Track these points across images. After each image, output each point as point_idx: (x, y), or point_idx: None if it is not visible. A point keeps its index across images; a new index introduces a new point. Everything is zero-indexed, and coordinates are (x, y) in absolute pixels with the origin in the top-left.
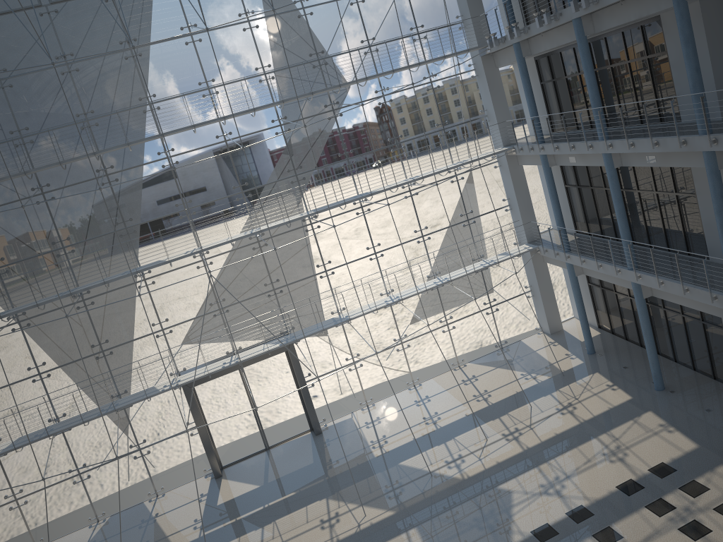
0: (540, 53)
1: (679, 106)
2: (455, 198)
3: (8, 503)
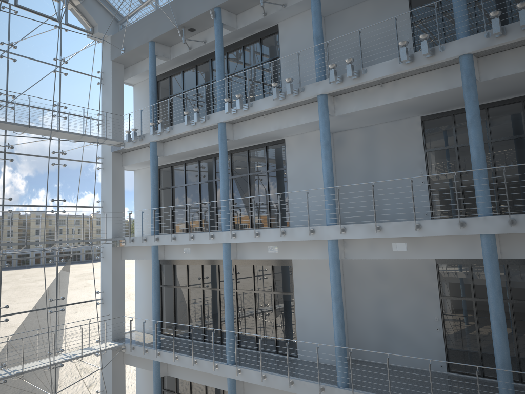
0: (165, 163)
1: (290, 213)
2: (50, 280)
3: None
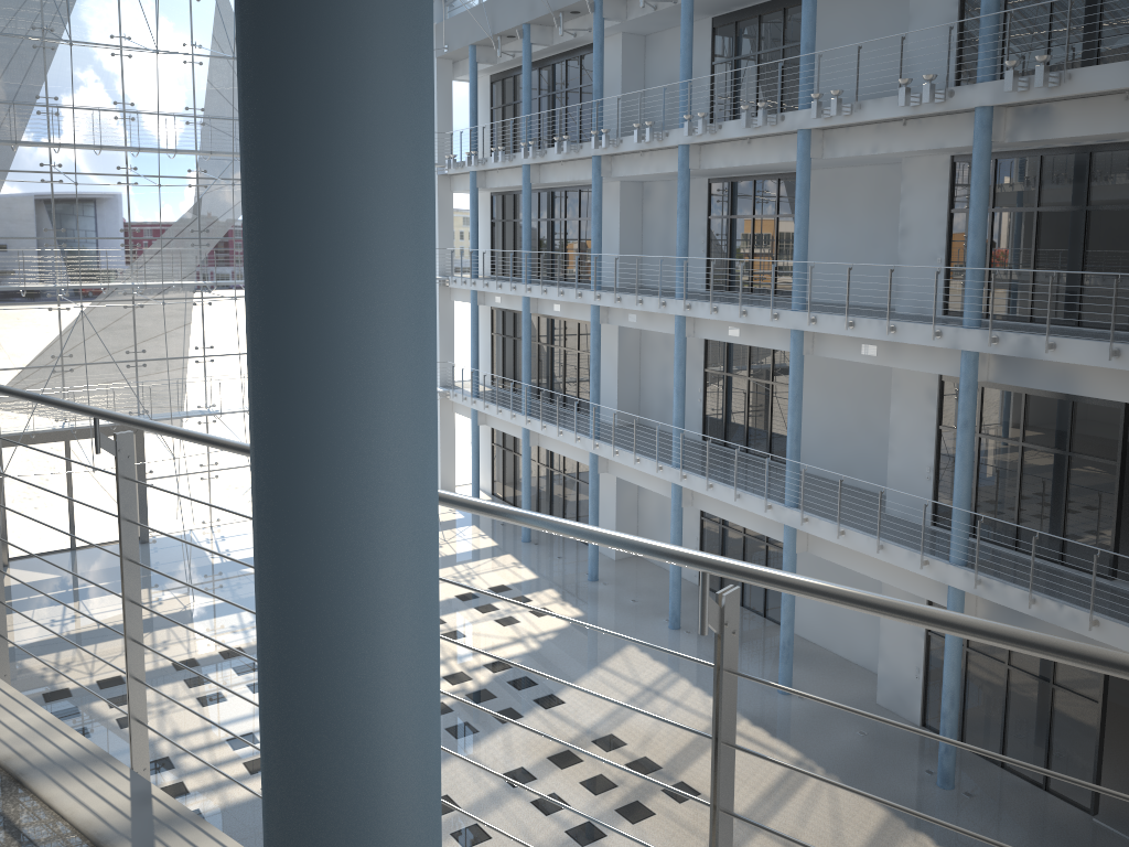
0: (497, 190)
1: None
2: None
3: None
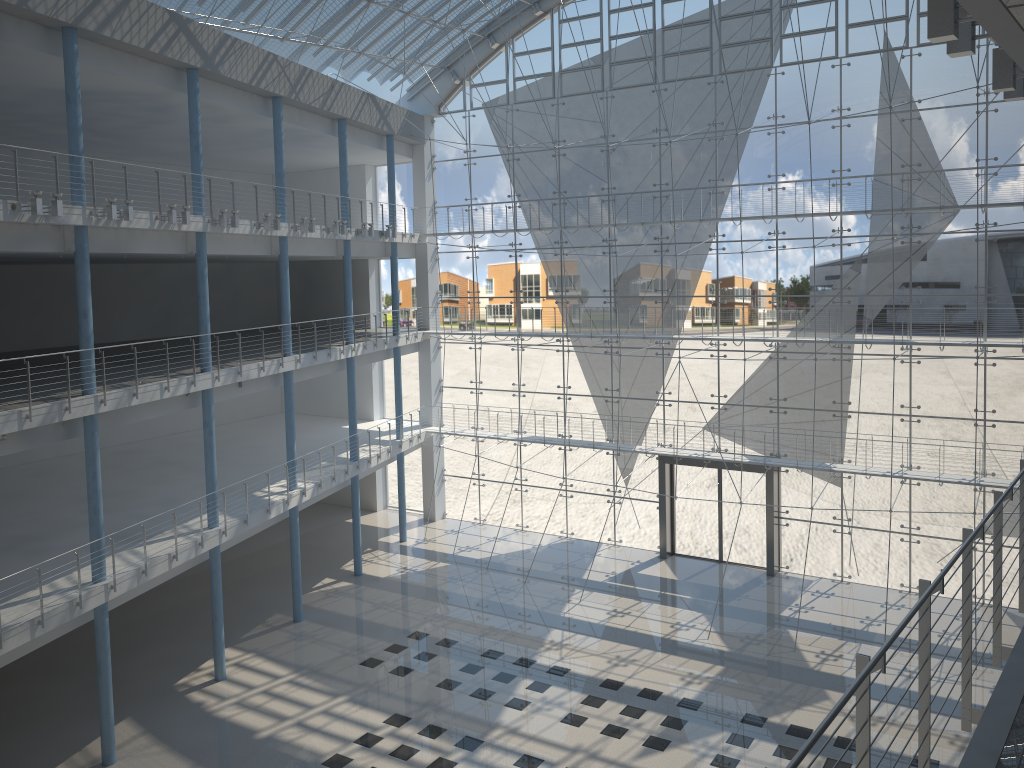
0: None
1: None
2: None
3: (515, 484)
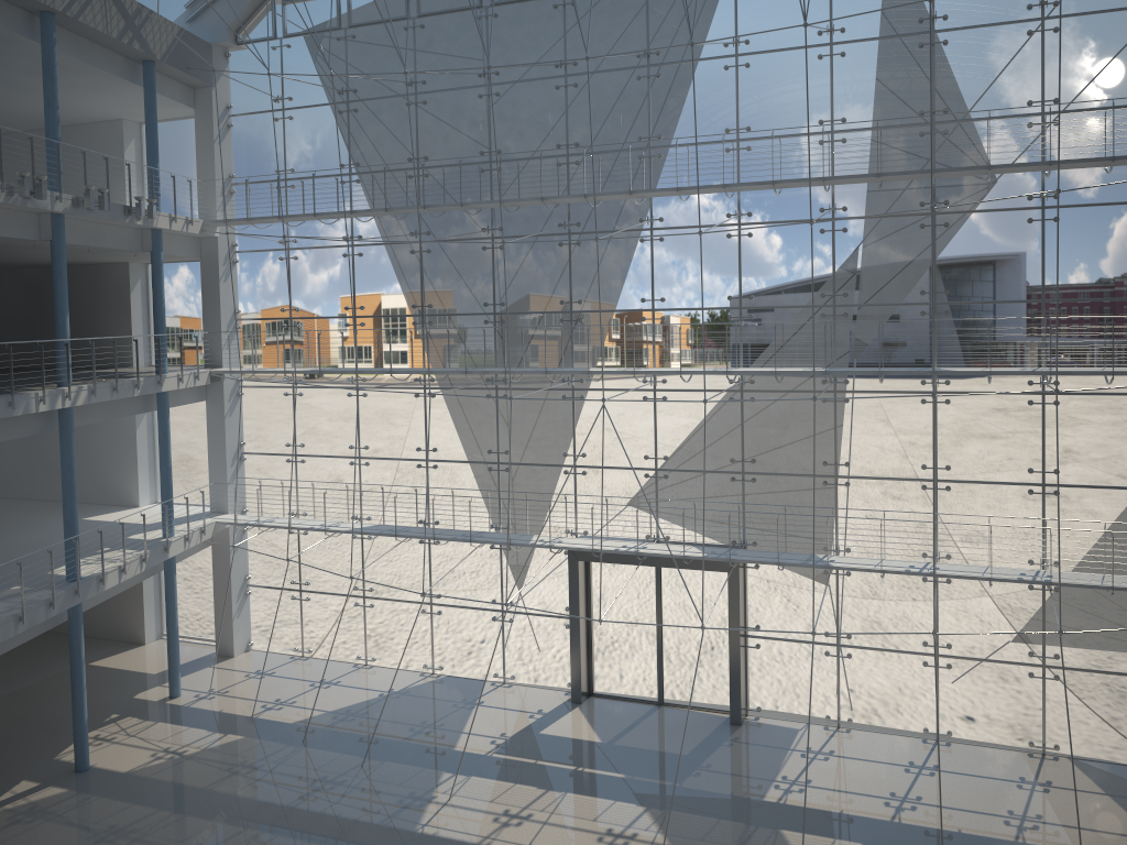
0: None
1: None
2: None
3: (355, 596)
